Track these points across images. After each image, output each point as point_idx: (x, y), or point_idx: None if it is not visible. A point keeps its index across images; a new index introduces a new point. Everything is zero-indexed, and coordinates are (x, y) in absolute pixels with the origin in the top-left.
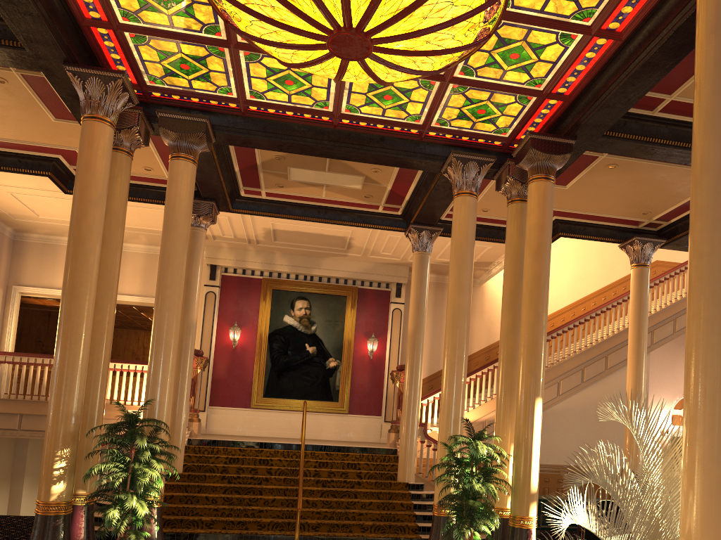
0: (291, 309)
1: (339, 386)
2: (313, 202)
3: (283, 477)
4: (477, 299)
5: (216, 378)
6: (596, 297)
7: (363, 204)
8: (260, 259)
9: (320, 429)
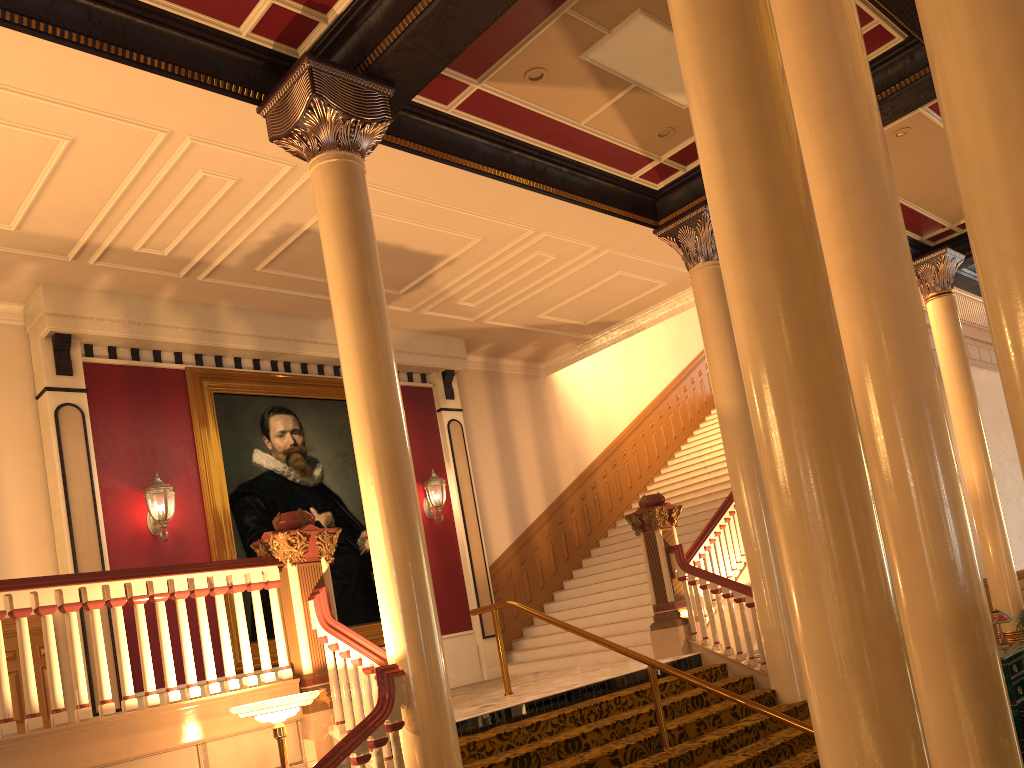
0: (264, 435)
1: None
2: (536, 141)
3: (666, 759)
4: (547, 399)
5: (128, 621)
6: (677, 388)
7: (626, 155)
8: (186, 320)
9: None
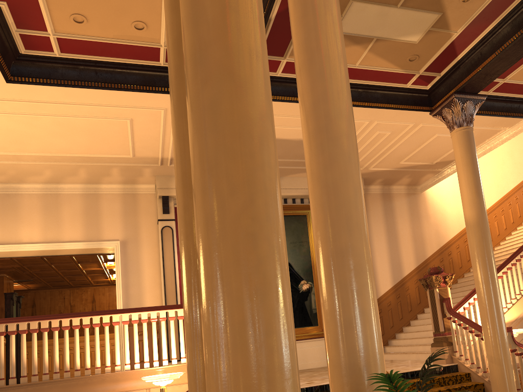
0: None
1: (315, 309)
2: None
3: None
4: (421, 206)
5: None
6: (517, 192)
7: (396, 75)
8: None
9: (305, 358)
